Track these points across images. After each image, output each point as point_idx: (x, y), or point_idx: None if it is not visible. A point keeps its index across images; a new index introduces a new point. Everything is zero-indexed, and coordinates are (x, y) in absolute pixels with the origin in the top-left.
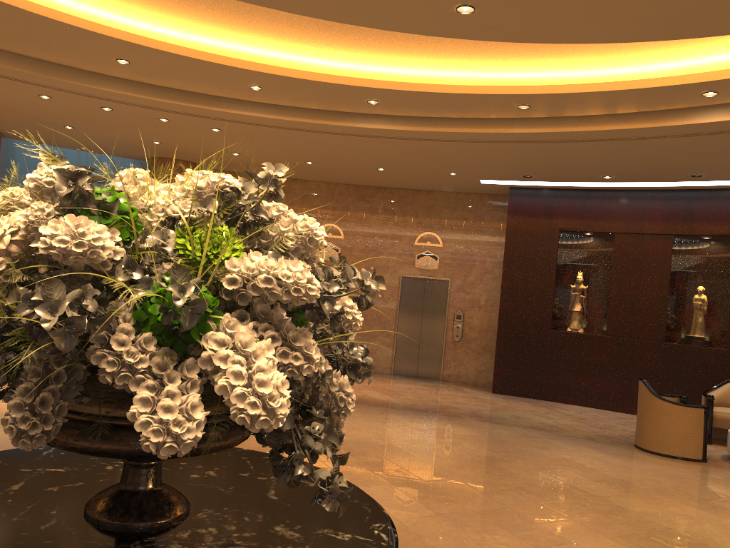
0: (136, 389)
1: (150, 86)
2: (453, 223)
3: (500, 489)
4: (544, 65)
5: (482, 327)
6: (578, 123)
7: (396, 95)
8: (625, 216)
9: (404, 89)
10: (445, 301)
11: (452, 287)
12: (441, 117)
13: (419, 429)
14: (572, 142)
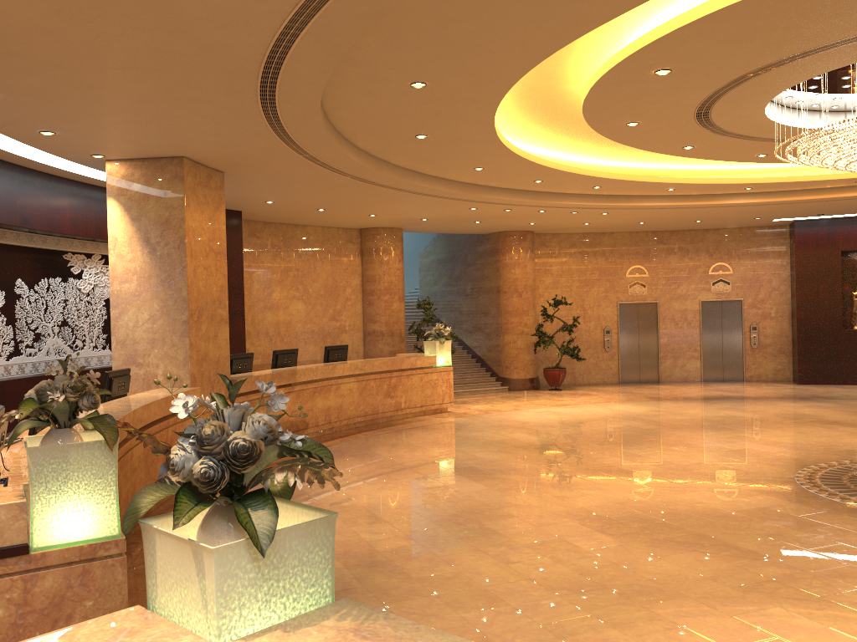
0: None
1: (590, 196)
2: (739, 253)
3: None
4: None
5: (775, 334)
6: None
7: (771, 184)
8: None
9: (781, 181)
10: (740, 317)
11: (745, 305)
12: (788, 190)
13: (801, 406)
14: None
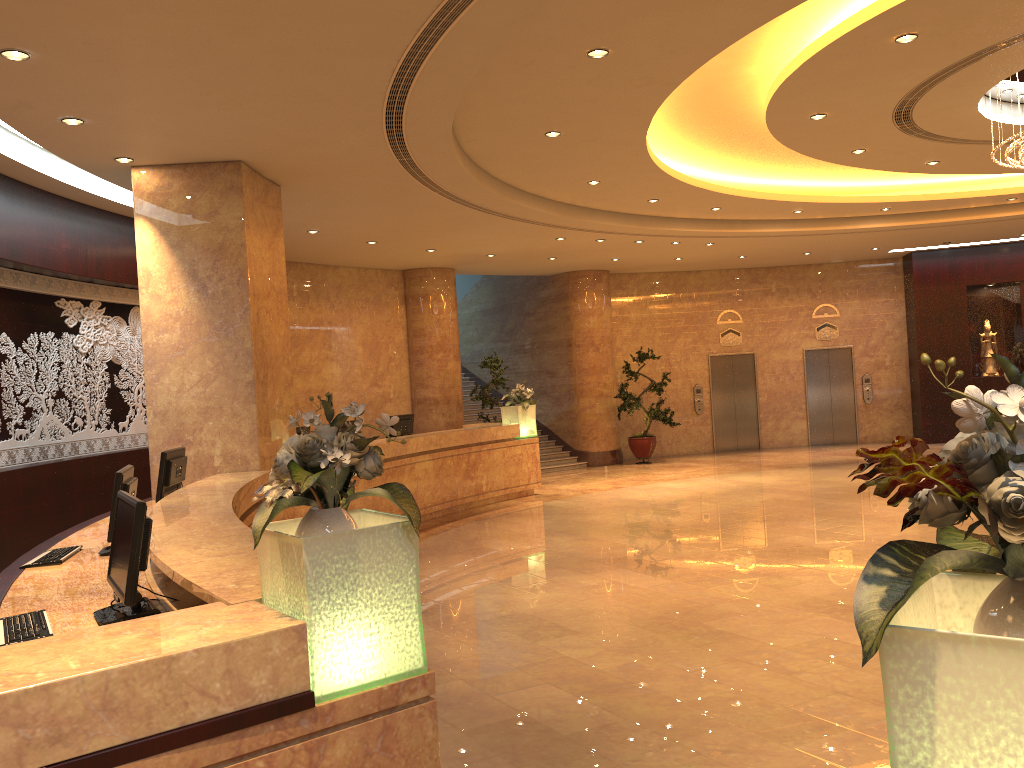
0: None
1: (702, 221)
2: (846, 292)
3: None
4: None
5: (891, 386)
6: None
7: (914, 203)
8: None
9: (927, 199)
10: (850, 367)
11: (855, 353)
12: (926, 211)
13: None
14: None
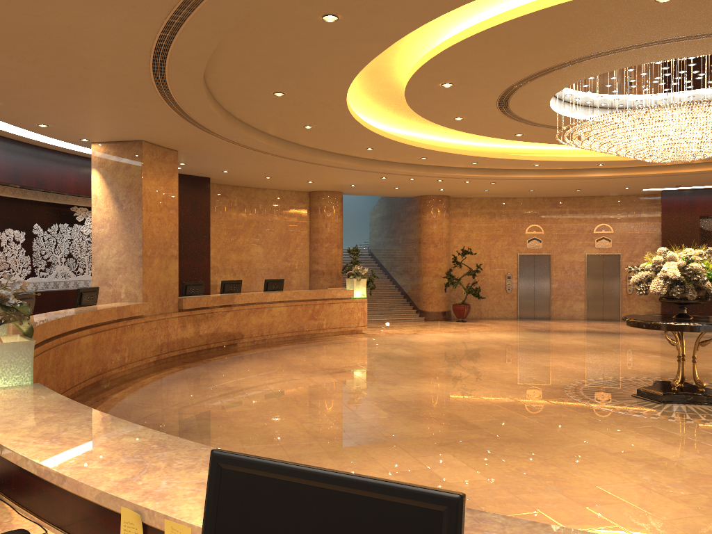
0: (710, 288)
1: (474, 169)
2: (619, 216)
3: (708, 355)
4: None
5: None
6: None
7: (617, 161)
8: None
9: (624, 159)
10: (618, 268)
11: (622, 259)
12: (636, 166)
13: (641, 340)
14: None
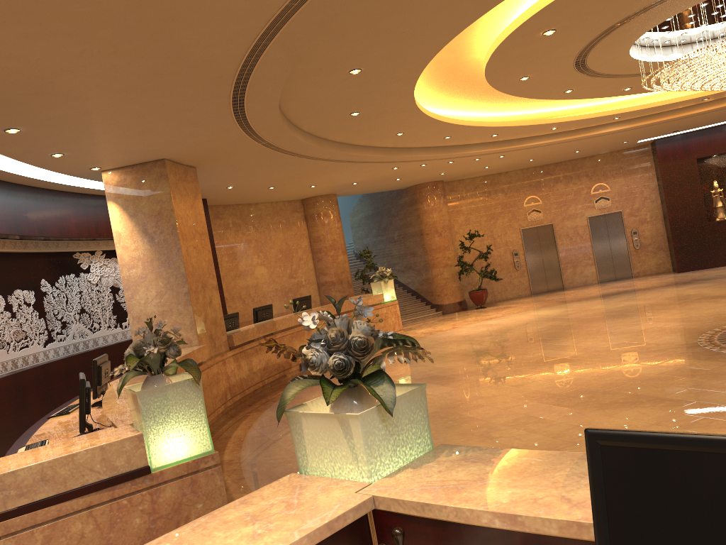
0: None
1: (489, 143)
2: (613, 173)
3: None
4: None
5: (652, 235)
6: None
7: (635, 112)
8: None
9: (643, 108)
10: (622, 225)
11: (624, 215)
12: (648, 115)
13: (685, 289)
14: (725, 108)
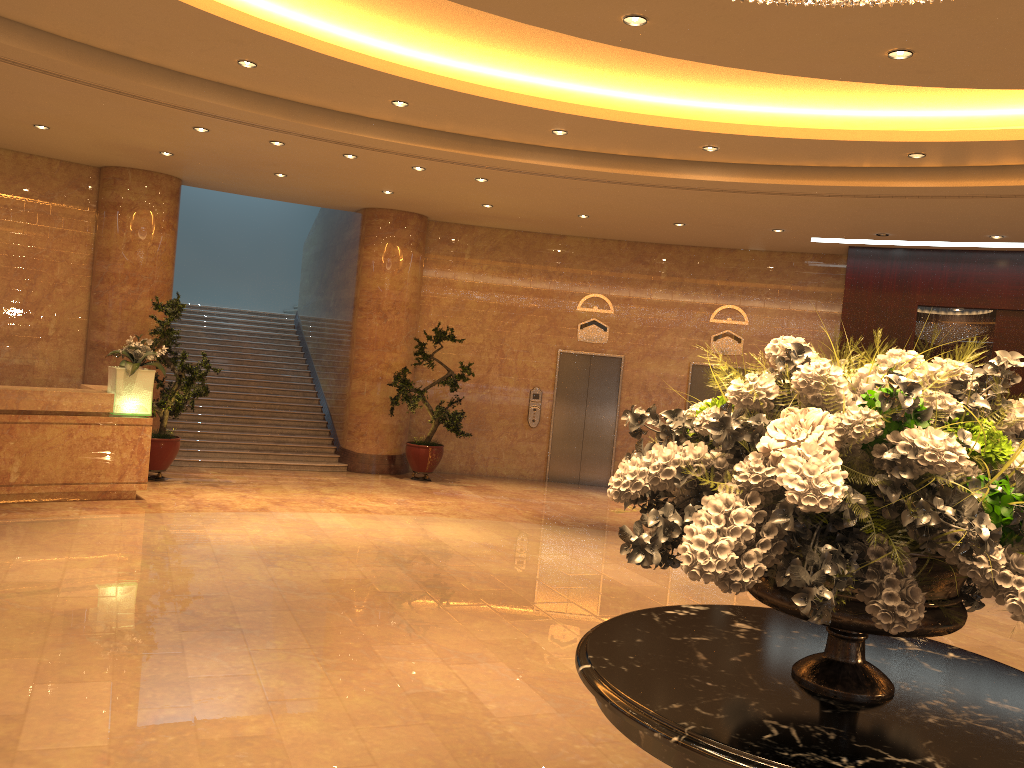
0: (1000, 582)
1: (417, 130)
2: (763, 293)
3: None
4: (952, 102)
5: None
6: (987, 175)
7: (747, 141)
8: (1013, 287)
9: (762, 135)
10: None
11: None
12: (794, 165)
13: None
14: (970, 198)
